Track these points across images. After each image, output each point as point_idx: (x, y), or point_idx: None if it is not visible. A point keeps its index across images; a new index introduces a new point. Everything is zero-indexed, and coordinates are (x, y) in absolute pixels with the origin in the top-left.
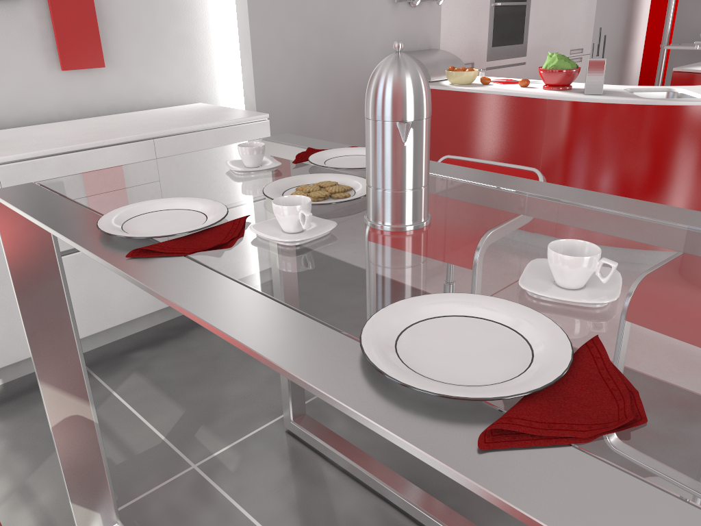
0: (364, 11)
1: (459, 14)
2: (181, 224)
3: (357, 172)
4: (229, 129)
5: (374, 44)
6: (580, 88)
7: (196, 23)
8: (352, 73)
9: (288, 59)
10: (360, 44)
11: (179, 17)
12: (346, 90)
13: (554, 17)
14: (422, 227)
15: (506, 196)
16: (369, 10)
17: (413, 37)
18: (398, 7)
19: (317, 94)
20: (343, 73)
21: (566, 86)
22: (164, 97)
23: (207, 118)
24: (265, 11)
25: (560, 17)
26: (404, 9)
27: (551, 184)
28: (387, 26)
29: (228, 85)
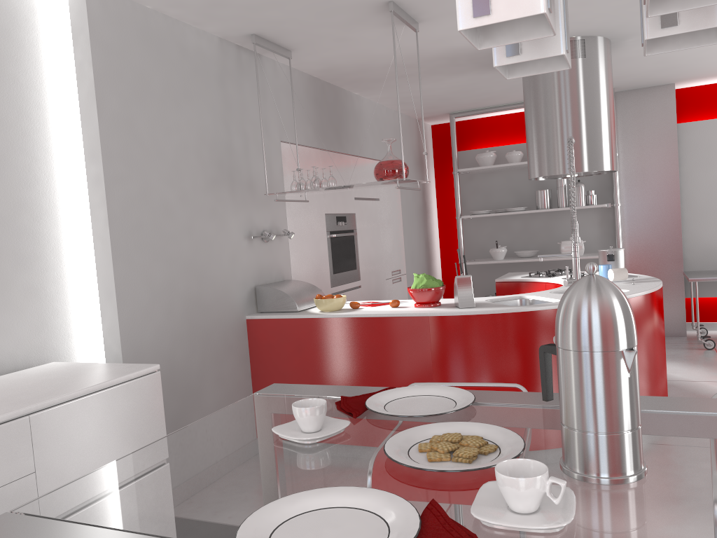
0: (224, 248)
1: (303, 246)
2: (360, 533)
3: (445, 417)
4: (118, 388)
5: (235, 280)
6: (446, 303)
7: (47, 272)
8: (218, 310)
9: (154, 302)
10: (222, 281)
11: (27, 266)
12: (212, 329)
13: (375, 244)
14: (647, 471)
15: (647, 417)
16: (228, 247)
17: (268, 270)
18: (253, 242)
19: (186, 336)
20: (209, 311)
21: (437, 302)
22: (6, 360)
23: (86, 379)
24: (129, 254)
25: (380, 244)
26: (259, 244)
27: (659, 397)
28: (245, 261)
29: (82, 337)
